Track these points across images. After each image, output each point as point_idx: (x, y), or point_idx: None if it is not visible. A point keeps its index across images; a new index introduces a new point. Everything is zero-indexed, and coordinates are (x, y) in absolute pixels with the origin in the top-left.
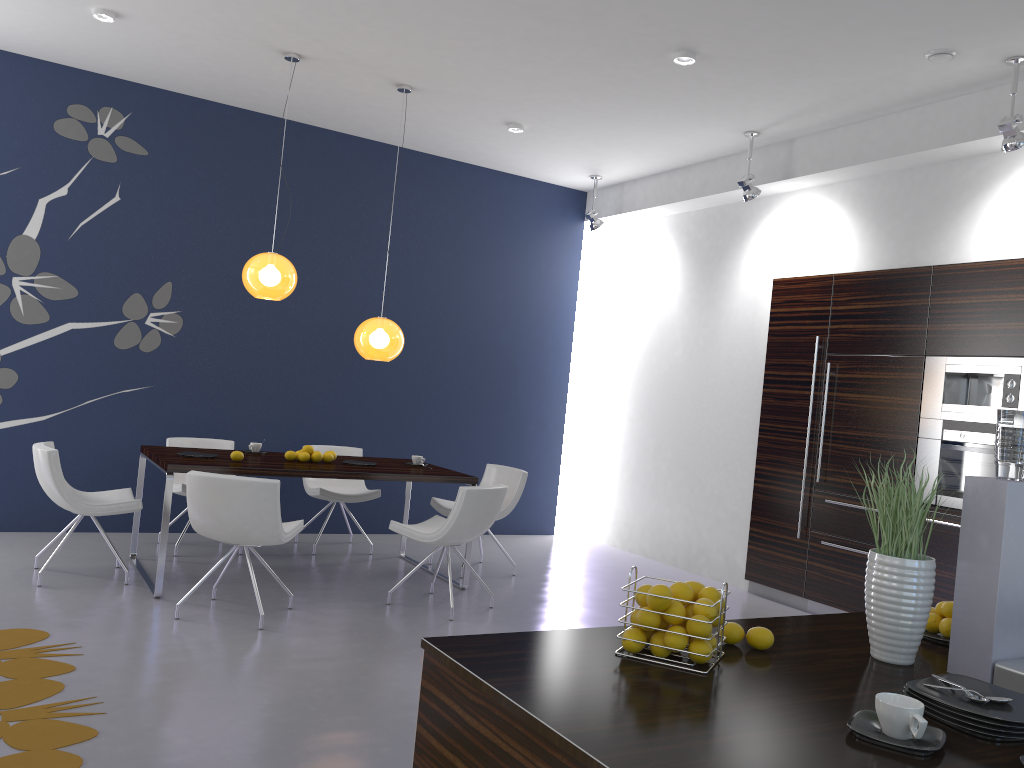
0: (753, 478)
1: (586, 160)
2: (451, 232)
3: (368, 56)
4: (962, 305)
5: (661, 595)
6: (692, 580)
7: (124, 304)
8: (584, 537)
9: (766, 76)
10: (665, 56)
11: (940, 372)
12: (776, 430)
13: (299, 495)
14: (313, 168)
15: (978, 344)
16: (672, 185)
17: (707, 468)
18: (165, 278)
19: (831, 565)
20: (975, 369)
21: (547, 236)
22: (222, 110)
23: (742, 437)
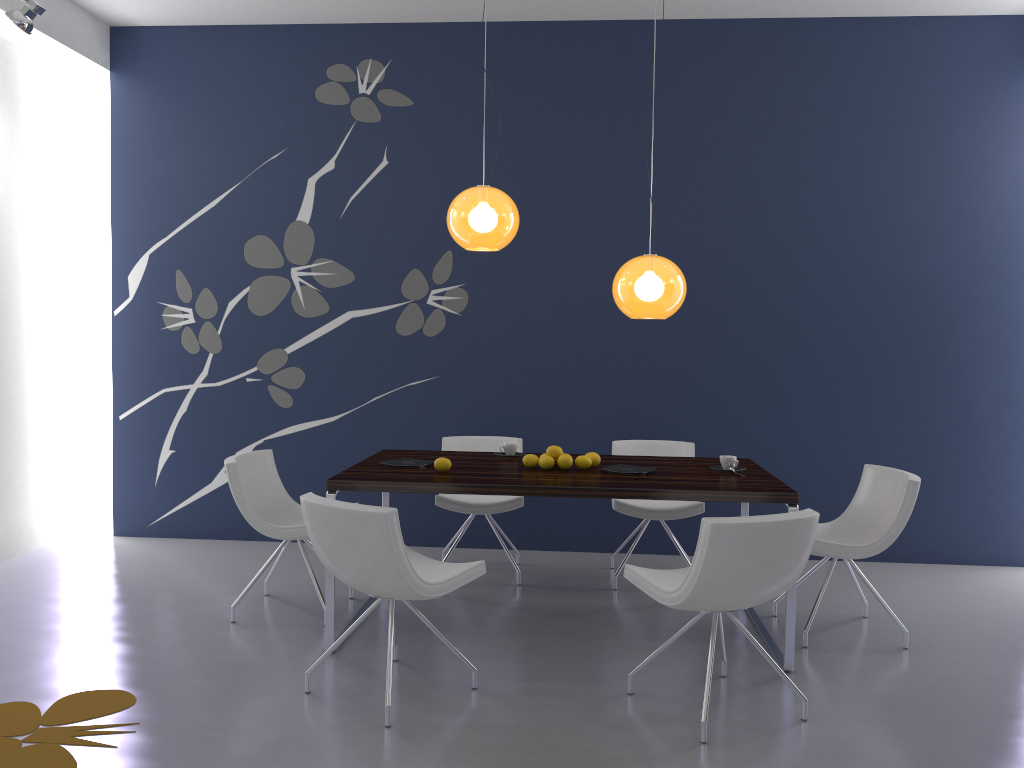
0: None
1: None
2: (823, 124)
3: None
4: None
5: None
6: None
7: (402, 283)
8: None
9: None
10: None
11: None
12: None
13: None
14: (612, 76)
15: None
16: None
17: None
18: (444, 247)
19: None
20: None
21: (994, 100)
22: (492, 30)
23: None
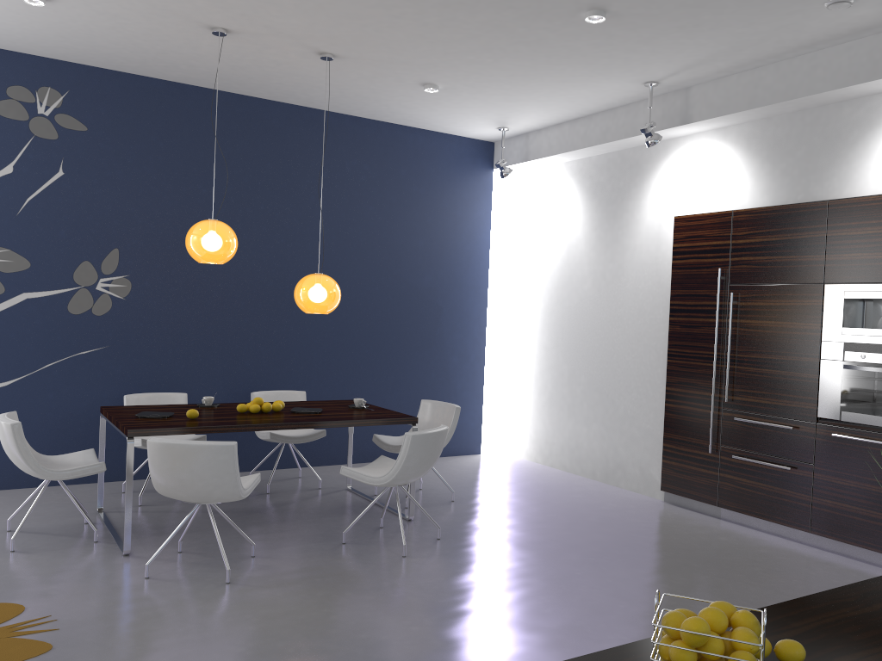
0: (664, 399)
1: (495, 114)
2: (374, 186)
3: (292, 28)
4: (858, 236)
5: (699, 632)
6: (612, 493)
7: (75, 272)
8: (508, 454)
9: (671, 30)
10: (576, 15)
11: (839, 298)
12: (684, 355)
13: (250, 436)
14: (243, 134)
15: (875, 272)
16: (575, 133)
17: (620, 390)
18: (112, 245)
19: (742, 477)
20: (873, 295)
21: (460, 185)
22: (154, 84)
23: (651, 362)
